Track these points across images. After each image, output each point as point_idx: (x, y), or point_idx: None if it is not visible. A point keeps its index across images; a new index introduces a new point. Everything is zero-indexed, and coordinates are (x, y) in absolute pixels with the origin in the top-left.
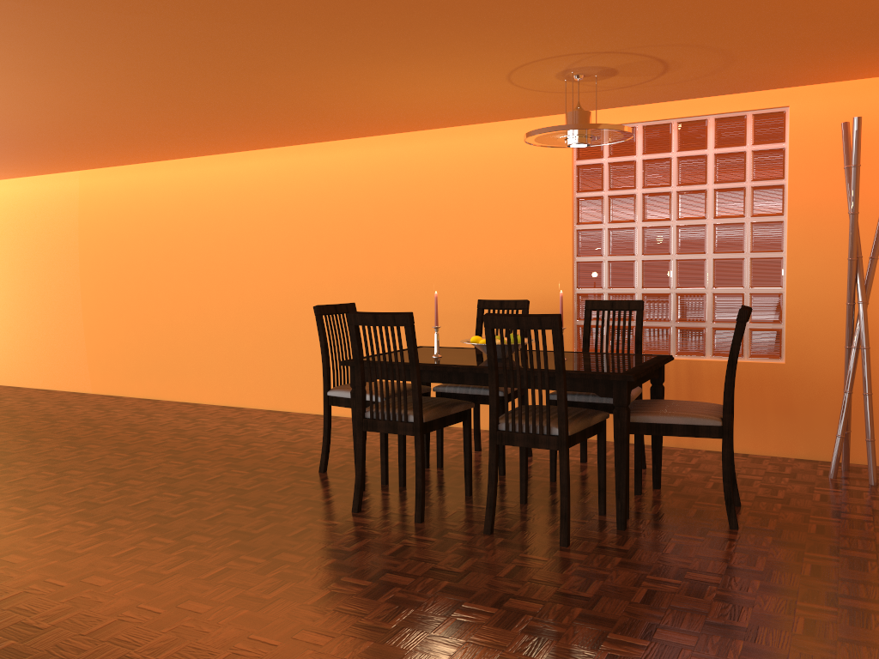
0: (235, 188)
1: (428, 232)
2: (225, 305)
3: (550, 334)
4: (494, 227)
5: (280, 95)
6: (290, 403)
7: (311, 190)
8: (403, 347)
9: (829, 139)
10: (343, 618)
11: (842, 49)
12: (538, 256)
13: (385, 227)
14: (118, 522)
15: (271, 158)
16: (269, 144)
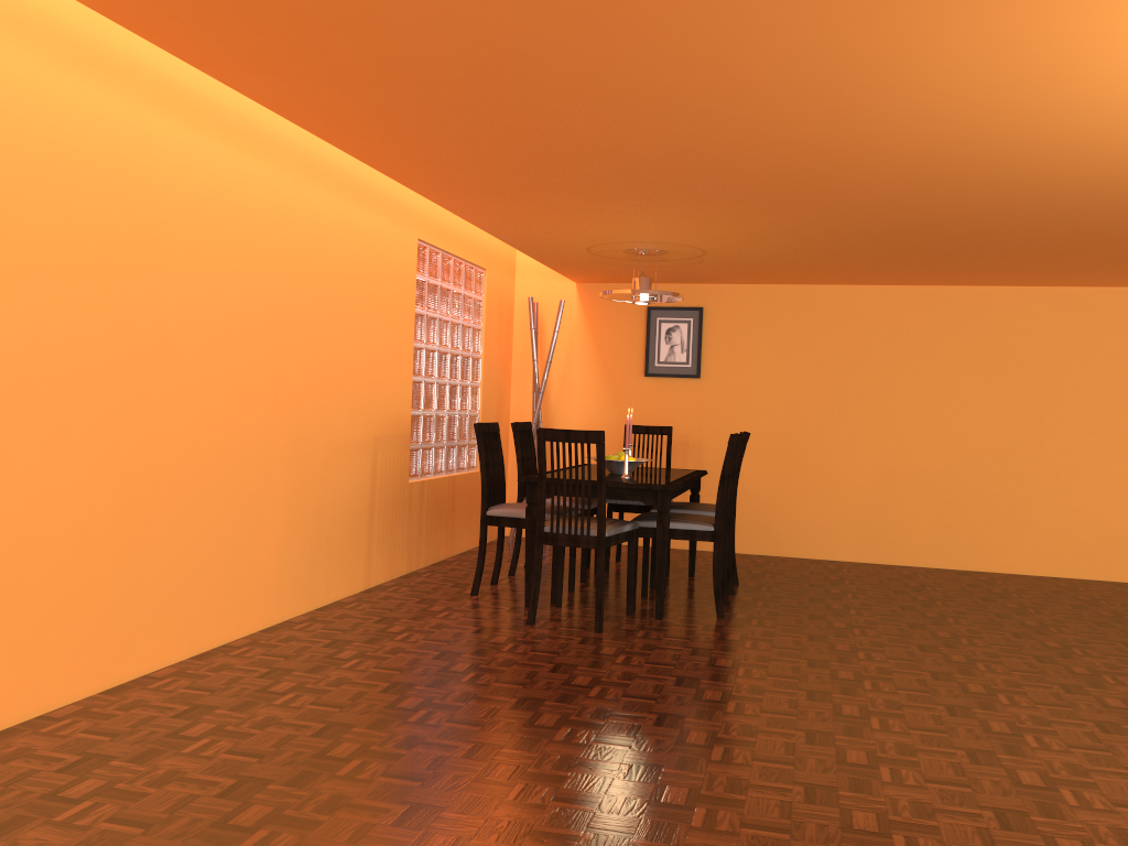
0: (54, 135)
1: (328, 325)
2: (3, 447)
3: (399, 461)
4: (374, 332)
5: (684, 200)
6: (143, 657)
7: (203, 207)
8: (298, 498)
9: (495, 301)
10: (902, 611)
11: (646, 275)
12: (396, 371)
13: (291, 308)
14: (847, 675)
15: (141, 106)
16: (368, 147)
